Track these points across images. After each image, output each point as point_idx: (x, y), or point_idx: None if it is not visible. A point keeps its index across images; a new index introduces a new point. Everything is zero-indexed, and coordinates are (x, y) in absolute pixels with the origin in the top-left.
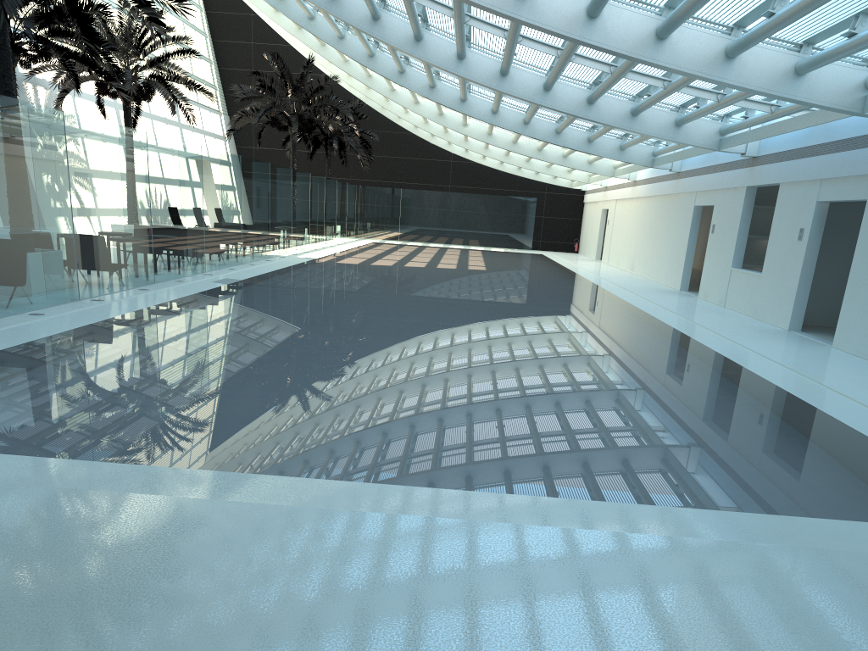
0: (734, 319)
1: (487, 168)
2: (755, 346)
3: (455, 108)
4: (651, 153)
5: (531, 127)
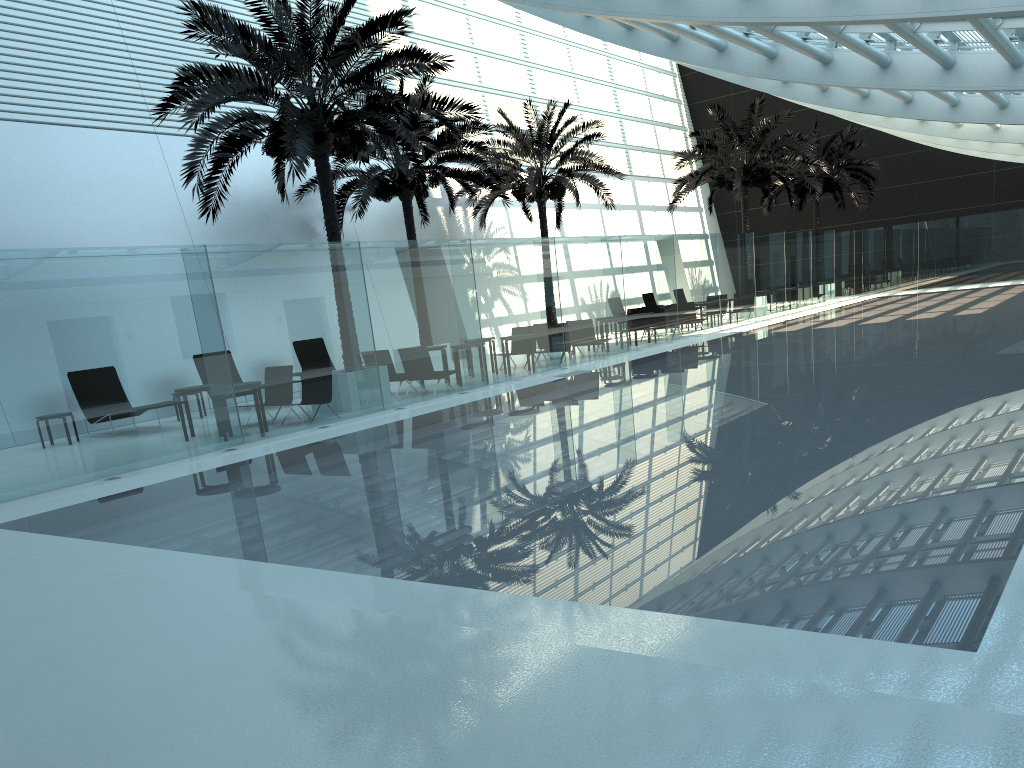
0: None
1: None
2: None
3: (897, 114)
4: None
5: (1011, 111)
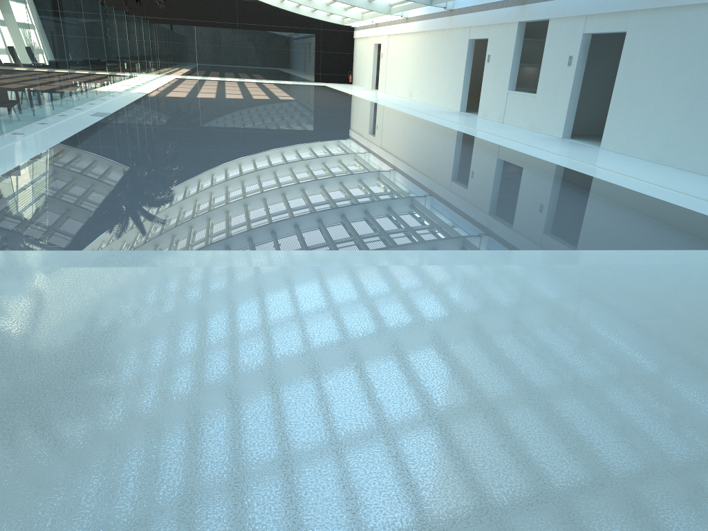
0: (519, 132)
1: (269, 6)
2: (552, 150)
3: None
4: None
5: None
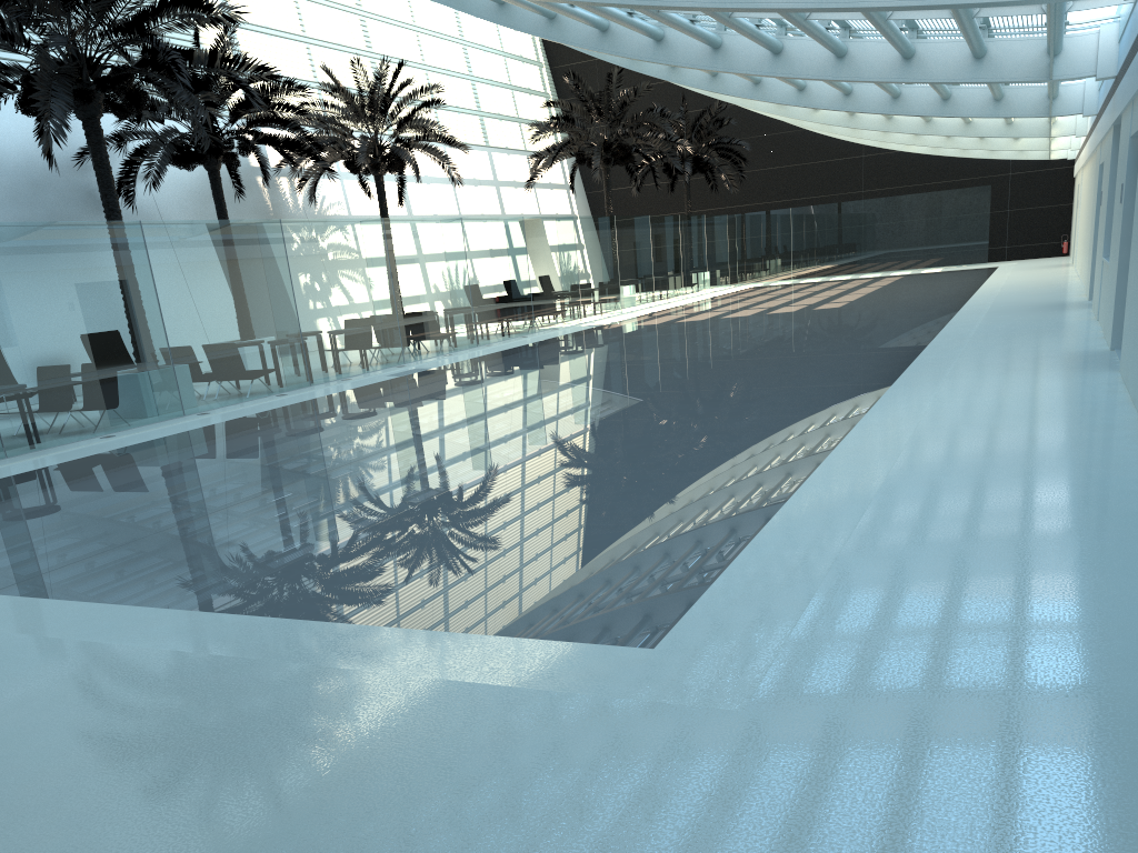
0: (1053, 341)
1: (917, 155)
2: (963, 384)
3: (746, 95)
4: (1045, 95)
5: (855, 98)
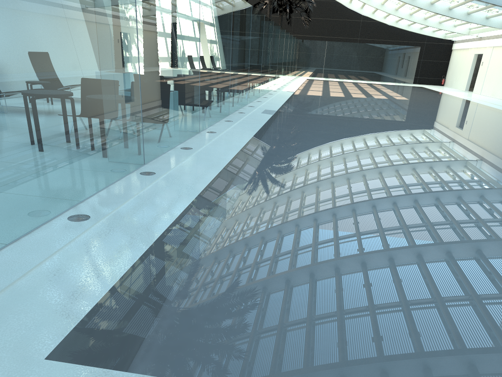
0: None
1: (386, 25)
2: None
3: None
4: None
5: None
